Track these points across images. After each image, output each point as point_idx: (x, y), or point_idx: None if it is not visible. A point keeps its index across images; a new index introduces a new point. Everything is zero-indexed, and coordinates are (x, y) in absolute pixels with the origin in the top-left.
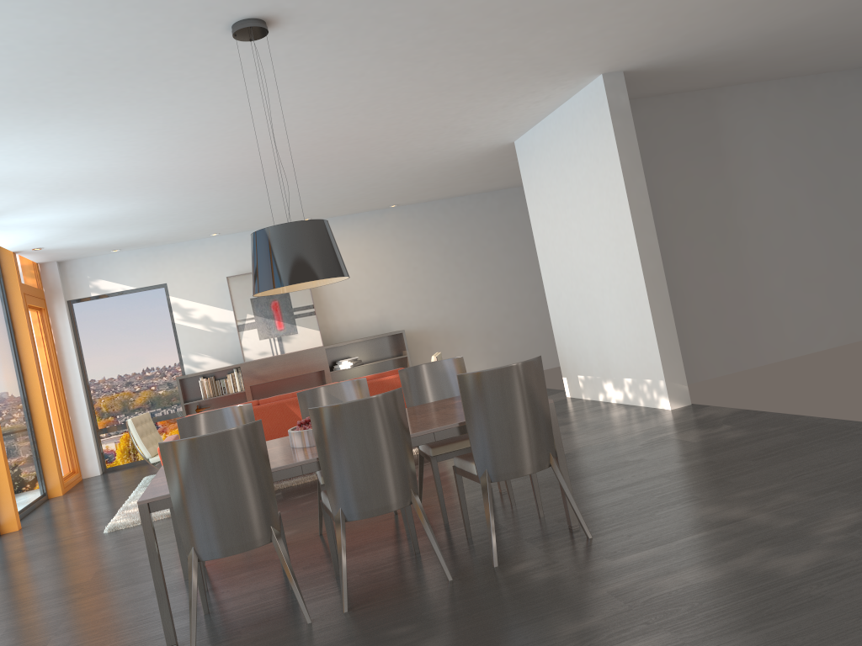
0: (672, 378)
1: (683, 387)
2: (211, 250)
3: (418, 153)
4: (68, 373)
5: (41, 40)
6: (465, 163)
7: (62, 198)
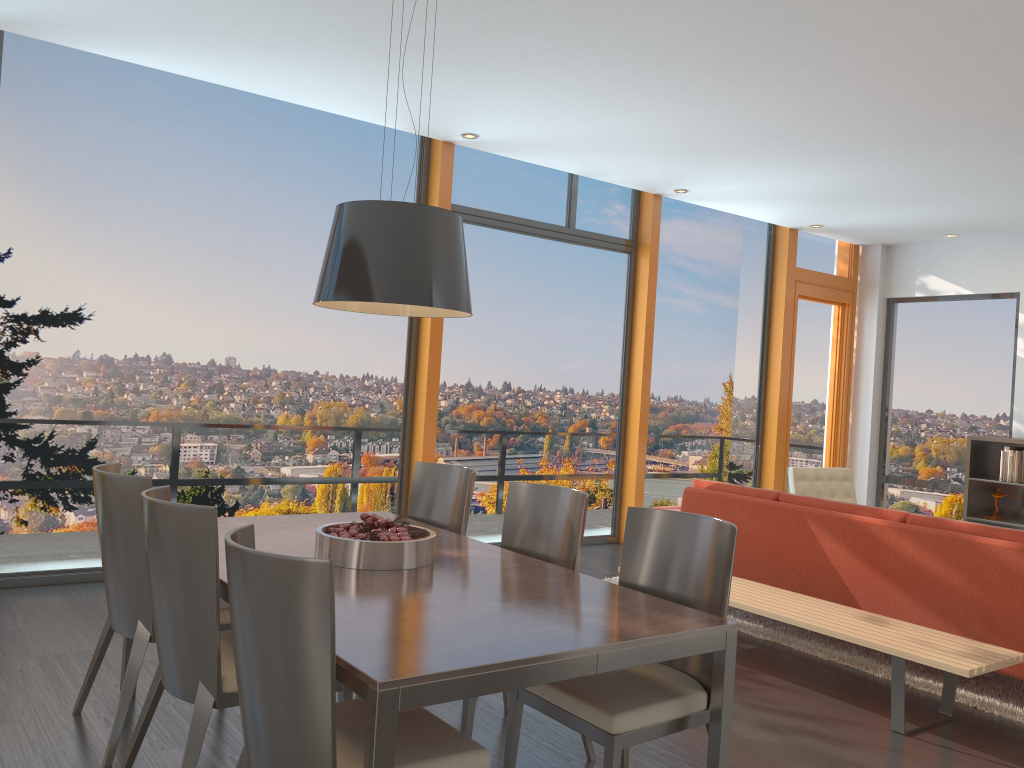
0: None
1: None
2: None
3: None
4: (860, 392)
5: None
6: None
7: (712, 162)
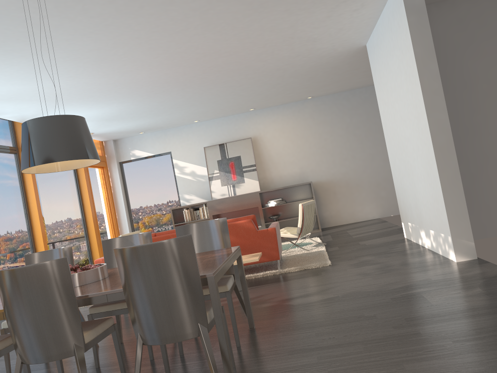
0: (458, 235)
1: (469, 243)
2: (196, 130)
3: (290, 59)
4: (118, 203)
5: None
6: (339, 64)
7: (65, 105)
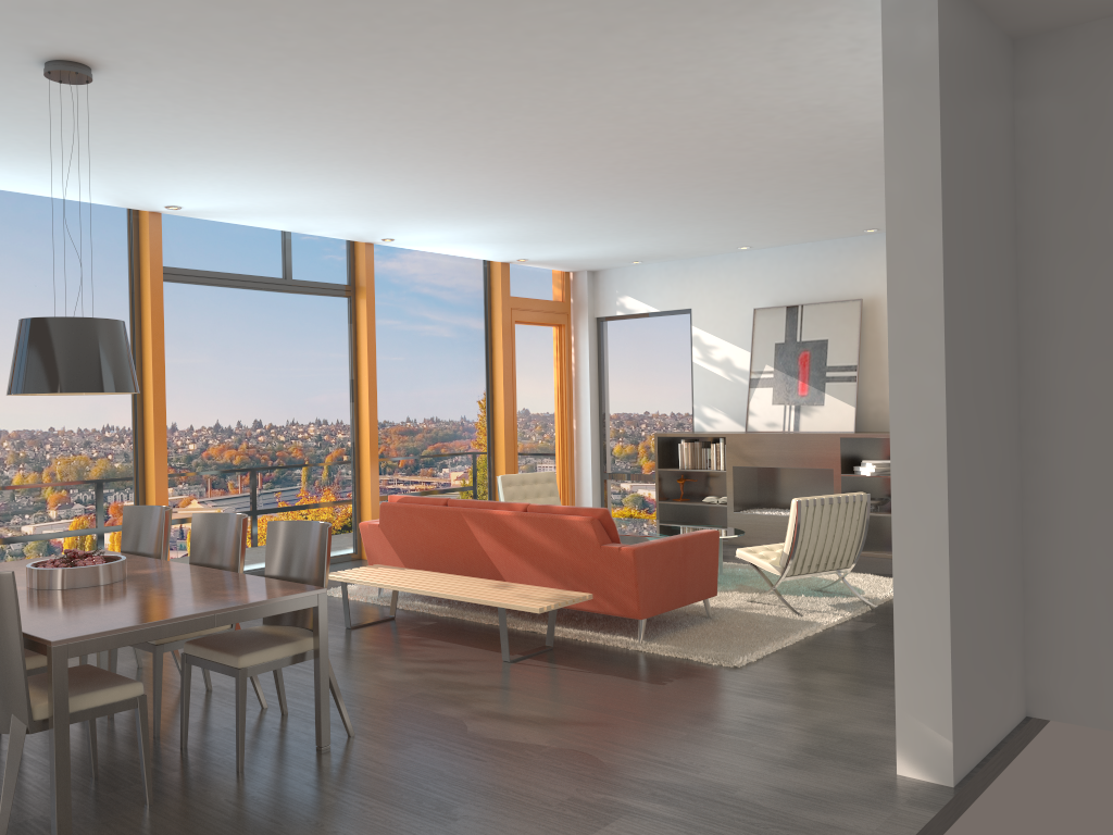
0: (914, 709)
1: (939, 739)
2: (747, 268)
3: (818, 145)
4: (580, 402)
5: None
6: None
7: (401, 220)
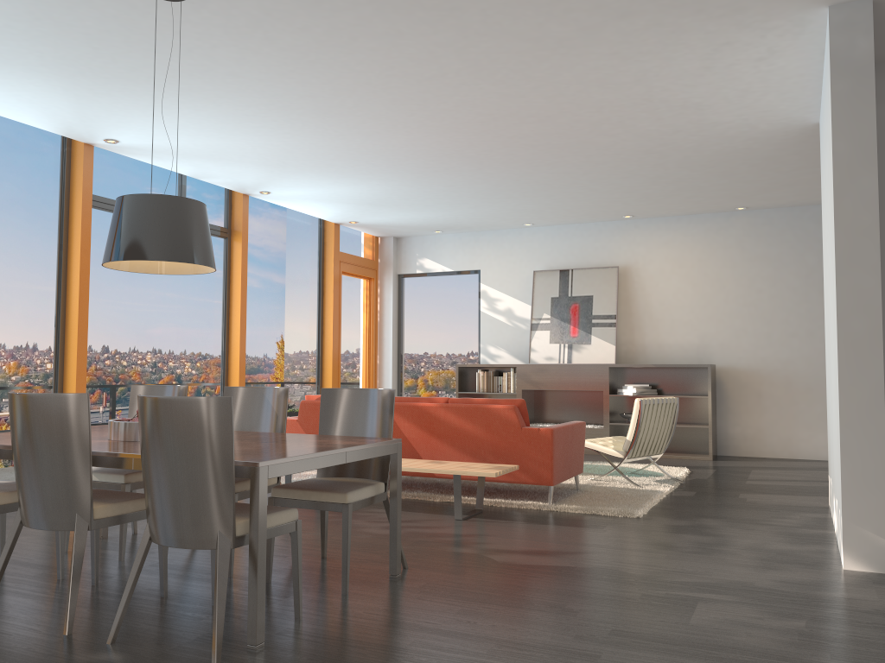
0: (857, 519)
1: (878, 539)
2: (527, 241)
3: (663, 137)
4: (383, 341)
5: (21, 18)
6: (775, 153)
7: (295, 174)
